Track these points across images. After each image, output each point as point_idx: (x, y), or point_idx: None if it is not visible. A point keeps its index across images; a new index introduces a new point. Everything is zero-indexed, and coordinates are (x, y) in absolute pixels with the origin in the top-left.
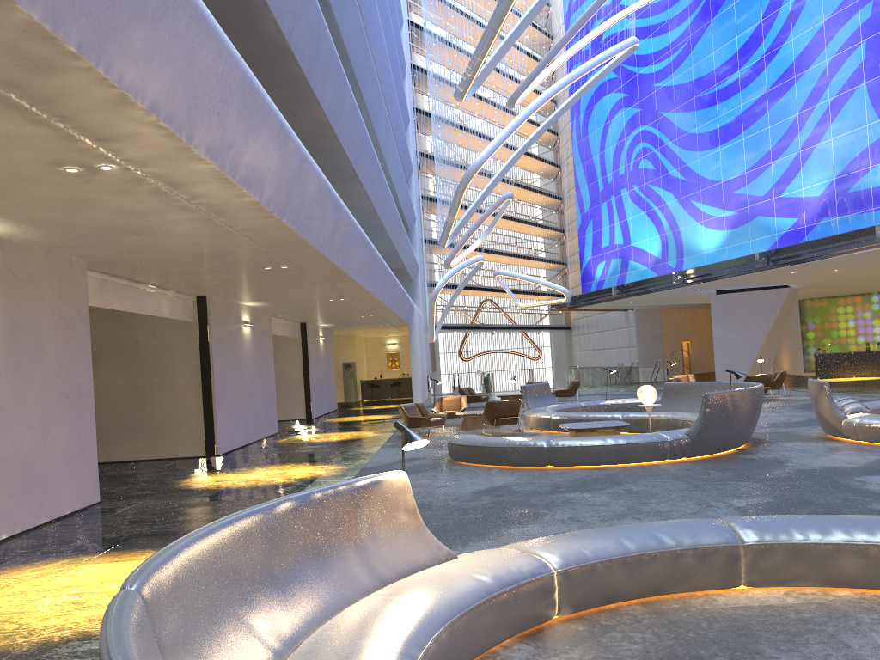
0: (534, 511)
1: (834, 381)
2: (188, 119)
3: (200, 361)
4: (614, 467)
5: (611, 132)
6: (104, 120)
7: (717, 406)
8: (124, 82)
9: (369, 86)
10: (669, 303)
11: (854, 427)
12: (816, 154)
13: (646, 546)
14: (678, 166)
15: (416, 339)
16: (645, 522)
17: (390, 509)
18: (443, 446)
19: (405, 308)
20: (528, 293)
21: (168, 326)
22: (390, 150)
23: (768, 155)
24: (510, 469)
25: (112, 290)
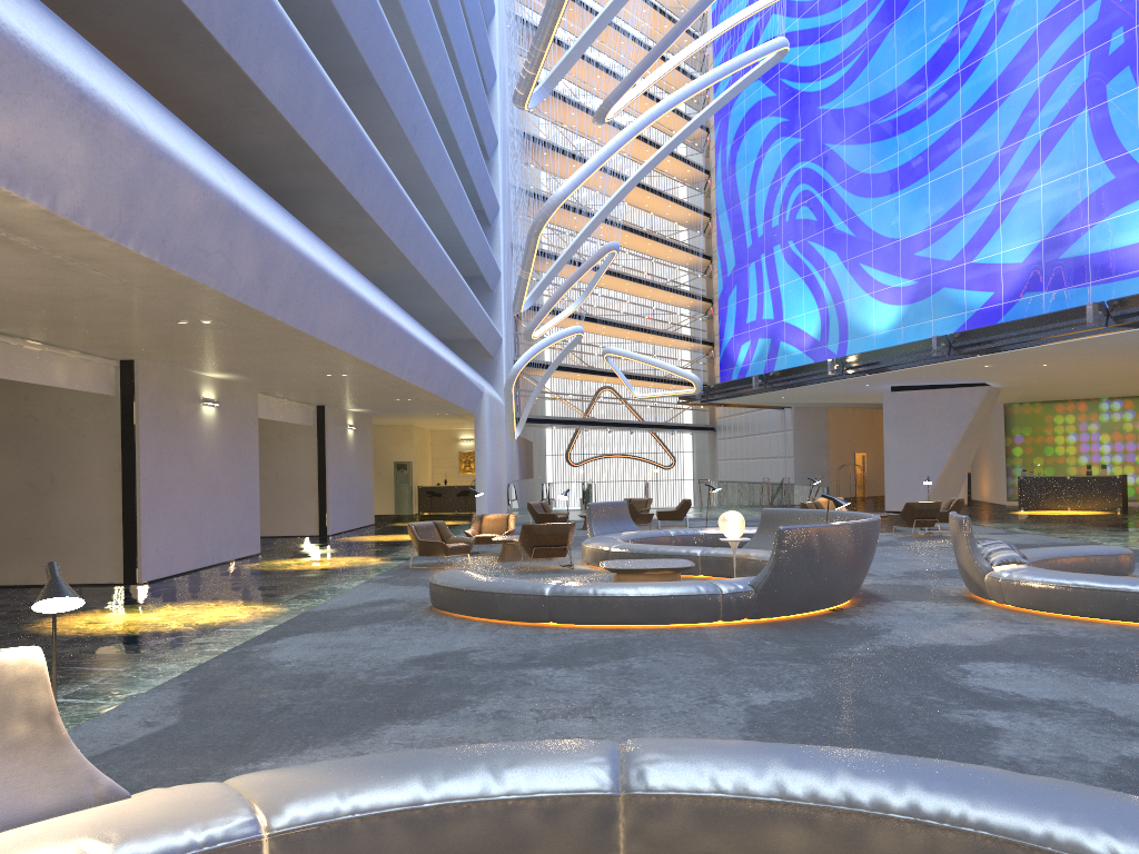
0: (458, 697)
1: (1039, 515)
2: None
3: (122, 451)
4: (642, 628)
5: (764, 169)
6: None
7: (796, 547)
8: None
9: (394, 82)
10: (833, 401)
11: (1000, 585)
12: (1021, 205)
13: (457, 790)
14: (846, 217)
15: (484, 435)
16: (598, 724)
17: None
18: None
19: (462, 392)
20: (658, 380)
21: (79, 400)
22: (444, 177)
23: (960, 205)
24: (498, 625)
25: None
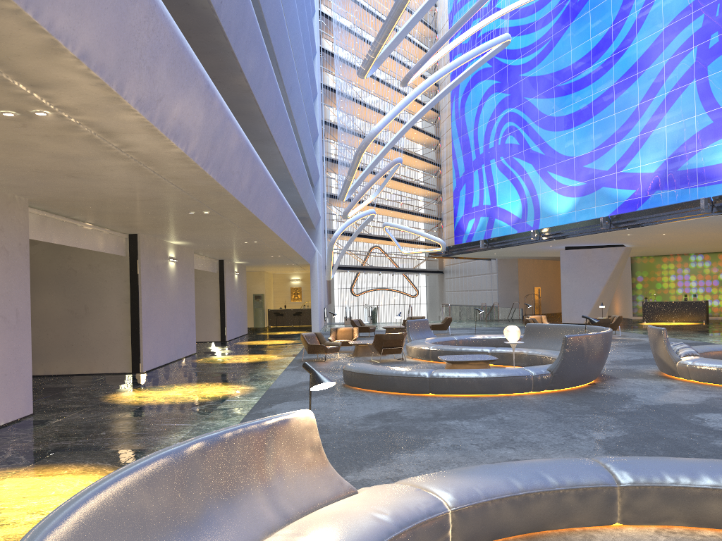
0: (420, 437)
1: (658, 325)
2: (119, 70)
3: (130, 290)
4: (486, 396)
5: (484, 112)
6: (36, 66)
7: (574, 347)
8: (54, 28)
9: (285, 61)
10: (525, 255)
11: (687, 368)
12: (653, 138)
13: (532, 485)
14: (538, 142)
15: (316, 277)
16: (519, 451)
17: (297, 446)
18: (337, 371)
19: (308, 251)
20: (409, 242)
21: (102, 259)
22: (301, 117)
23: (613, 137)
24: (397, 395)
25: (52, 226)
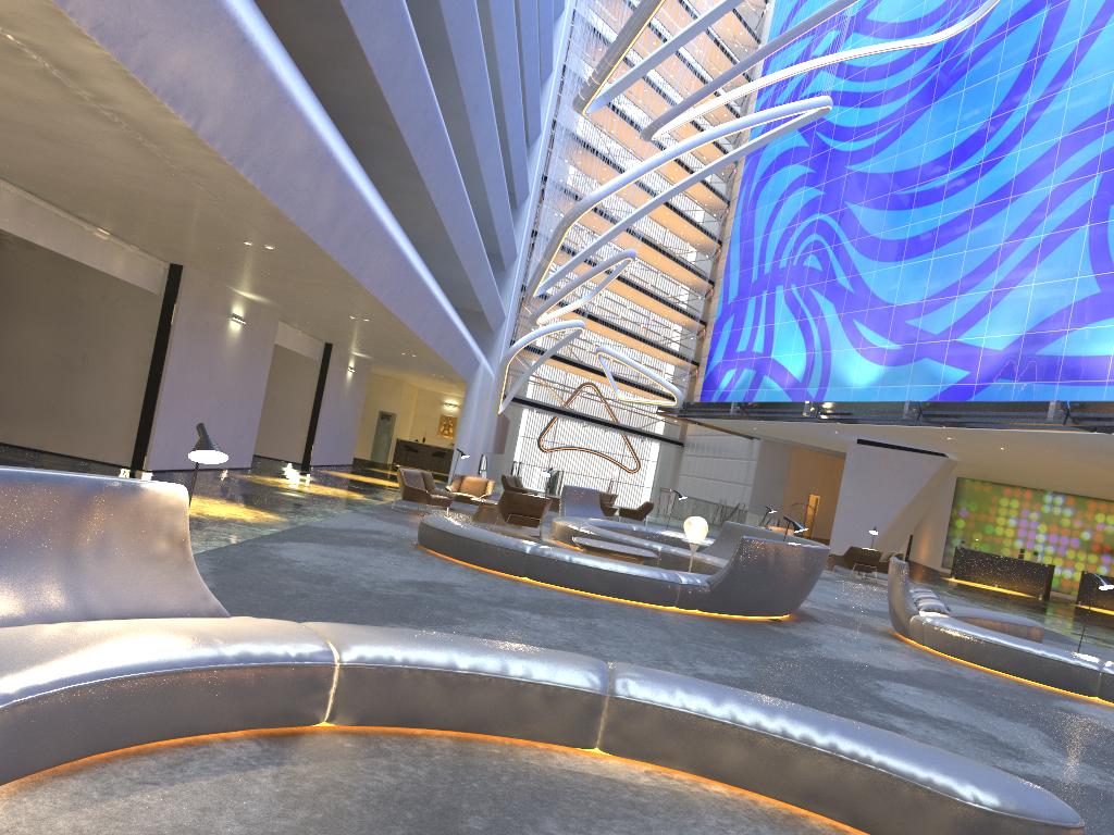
0: (450, 617)
1: (968, 585)
2: None
3: (154, 346)
4: (605, 599)
5: (783, 213)
6: None
7: (754, 557)
8: None
9: (469, 63)
10: (800, 441)
11: (922, 627)
12: (1011, 298)
13: (483, 666)
14: (849, 273)
15: (472, 403)
16: None
17: (145, 529)
18: None
19: (463, 359)
20: (640, 387)
21: (124, 291)
22: (490, 157)
23: (956, 285)
24: (478, 570)
25: (38, 219)
